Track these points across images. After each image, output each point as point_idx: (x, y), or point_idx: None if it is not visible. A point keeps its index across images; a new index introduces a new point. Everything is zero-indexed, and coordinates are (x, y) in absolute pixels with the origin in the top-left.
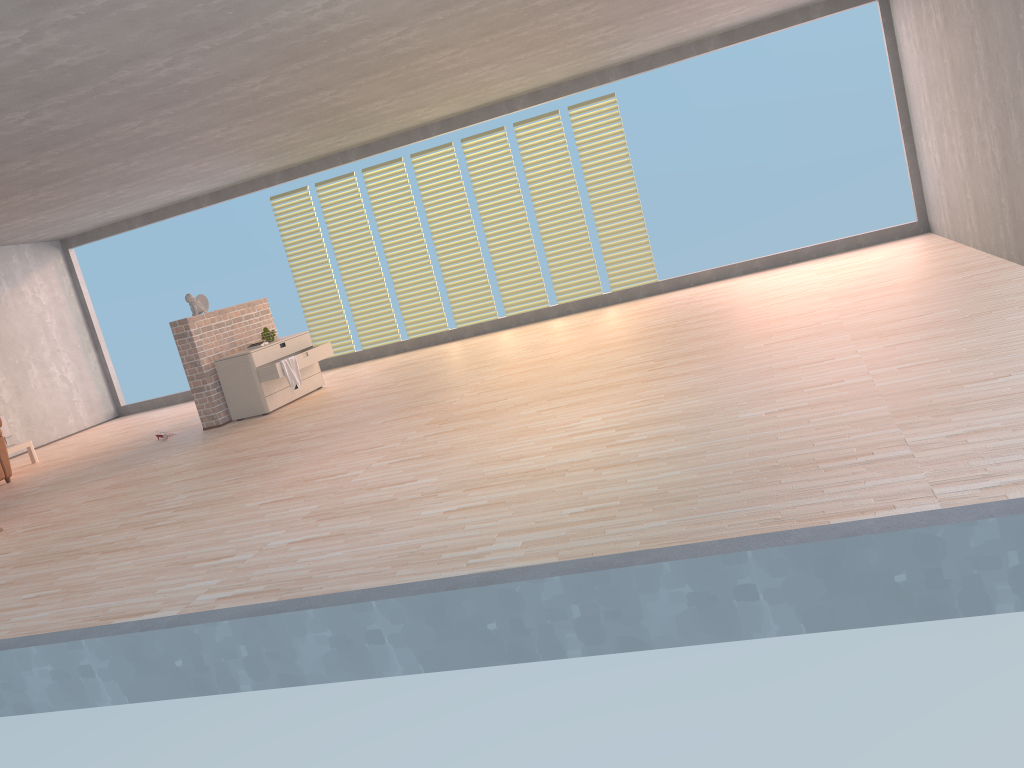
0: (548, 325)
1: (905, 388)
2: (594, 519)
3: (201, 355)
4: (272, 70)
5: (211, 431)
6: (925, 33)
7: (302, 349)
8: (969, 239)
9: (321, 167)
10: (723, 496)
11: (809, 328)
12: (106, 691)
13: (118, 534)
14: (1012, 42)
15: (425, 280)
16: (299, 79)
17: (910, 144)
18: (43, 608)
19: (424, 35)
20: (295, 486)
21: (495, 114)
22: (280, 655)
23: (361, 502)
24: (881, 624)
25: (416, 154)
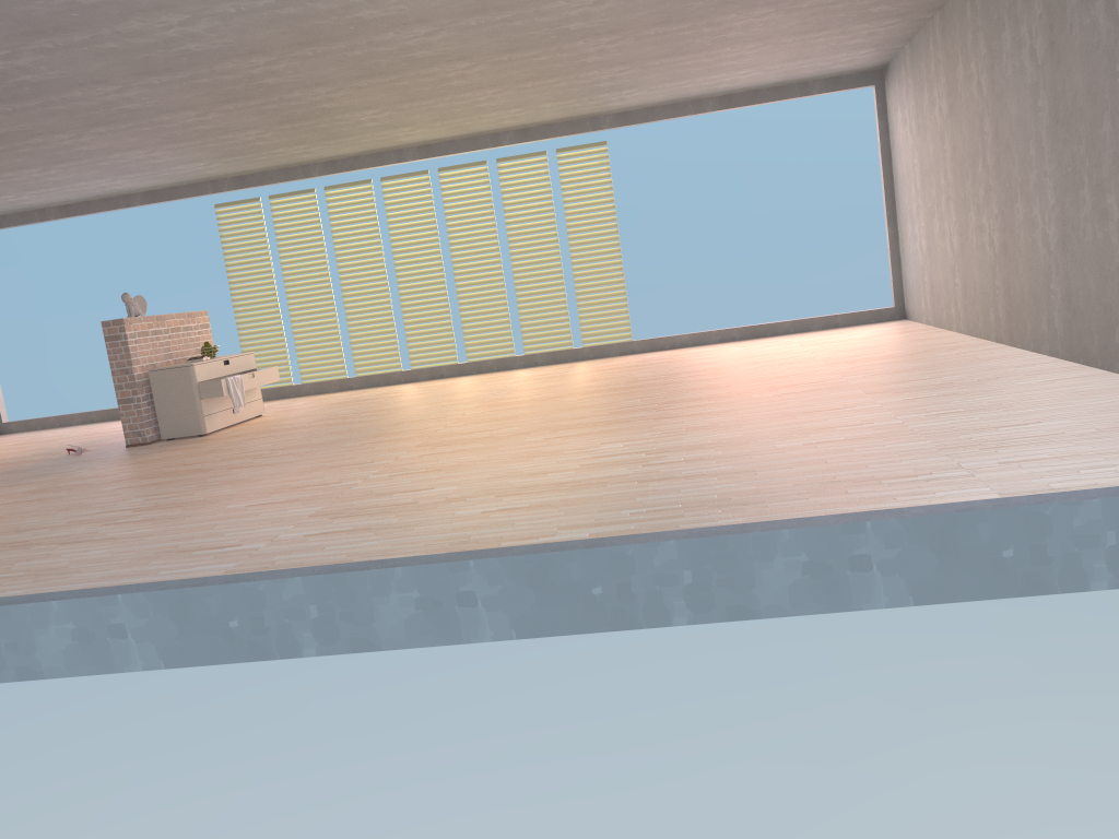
0: (516, 374)
1: (940, 429)
2: (660, 517)
3: (134, 362)
4: (283, 51)
5: (137, 448)
6: (925, 119)
7: (246, 370)
8: (952, 324)
9: (279, 179)
10: (792, 501)
11: (815, 384)
12: (138, 654)
13: (71, 529)
14: (1026, 128)
15: (382, 314)
16: (304, 68)
17: (893, 230)
18: (12, 587)
19: (449, 41)
20: (282, 492)
21: (478, 146)
22: (356, 617)
23: (375, 504)
24: (985, 598)
25: (387, 178)
